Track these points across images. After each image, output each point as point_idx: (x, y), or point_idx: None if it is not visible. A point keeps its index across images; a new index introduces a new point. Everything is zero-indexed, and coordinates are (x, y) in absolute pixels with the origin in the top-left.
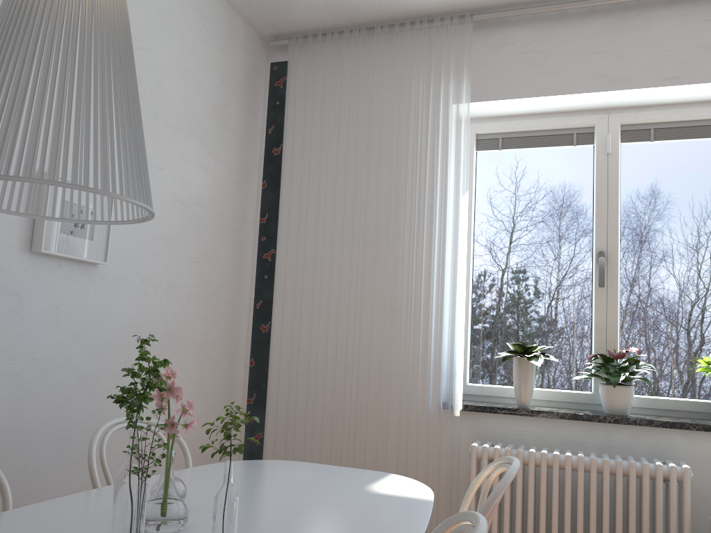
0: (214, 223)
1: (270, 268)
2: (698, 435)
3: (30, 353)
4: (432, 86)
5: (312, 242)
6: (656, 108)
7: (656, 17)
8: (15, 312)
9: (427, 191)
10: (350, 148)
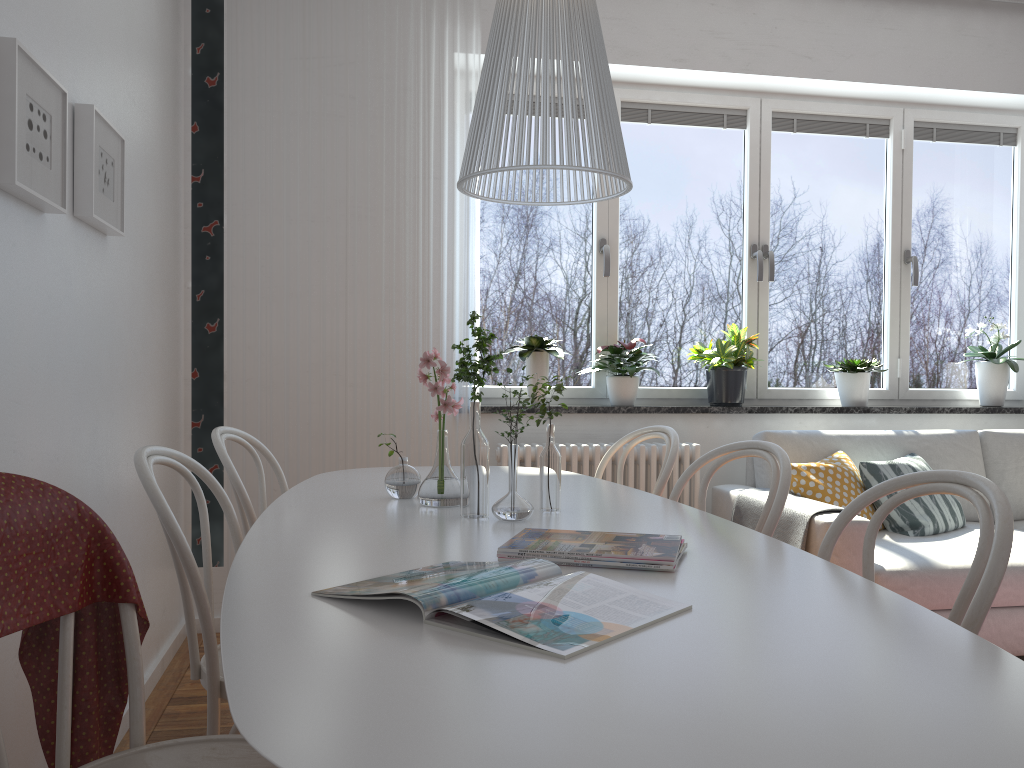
0: (163, 181)
1: (214, 246)
2: (696, 418)
3: (78, 354)
4: (437, 27)
5: (280, 214)
6: (654, 88)
7: None
8: (69, 298)
9: (434, 159)
10: (331, 93)
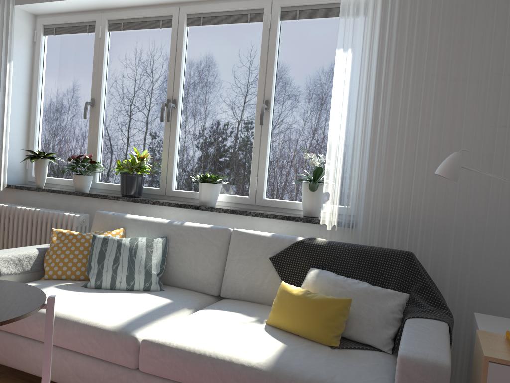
0: None
1: None
2: (104, 201)
3: None
4: None
5: None
6: (124, 10)
7: None
8: None
9: None
10: None
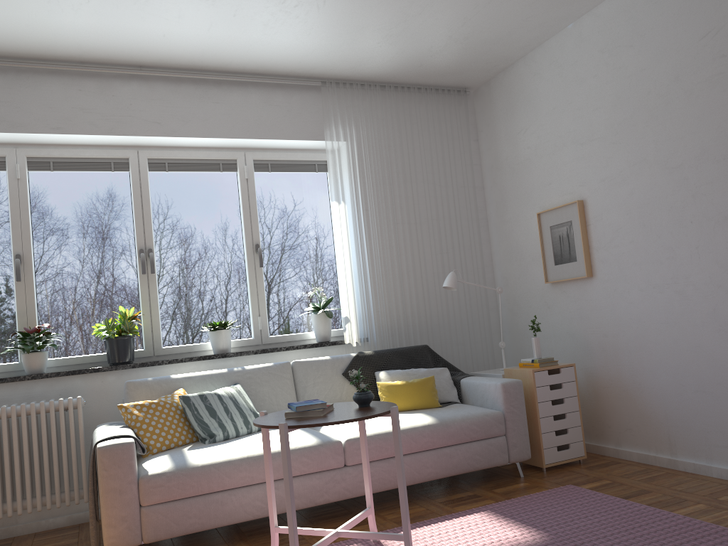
0: None
1: None
2: (92, 376)
3: None
4: None
5: None
6: (53, 147)
7: (43, 82)
8: None
9: None
10: None
